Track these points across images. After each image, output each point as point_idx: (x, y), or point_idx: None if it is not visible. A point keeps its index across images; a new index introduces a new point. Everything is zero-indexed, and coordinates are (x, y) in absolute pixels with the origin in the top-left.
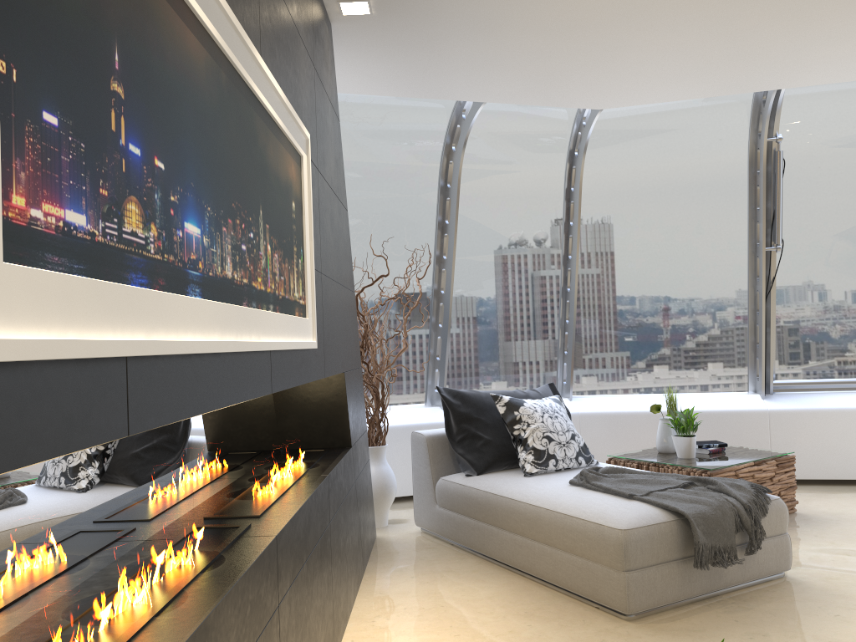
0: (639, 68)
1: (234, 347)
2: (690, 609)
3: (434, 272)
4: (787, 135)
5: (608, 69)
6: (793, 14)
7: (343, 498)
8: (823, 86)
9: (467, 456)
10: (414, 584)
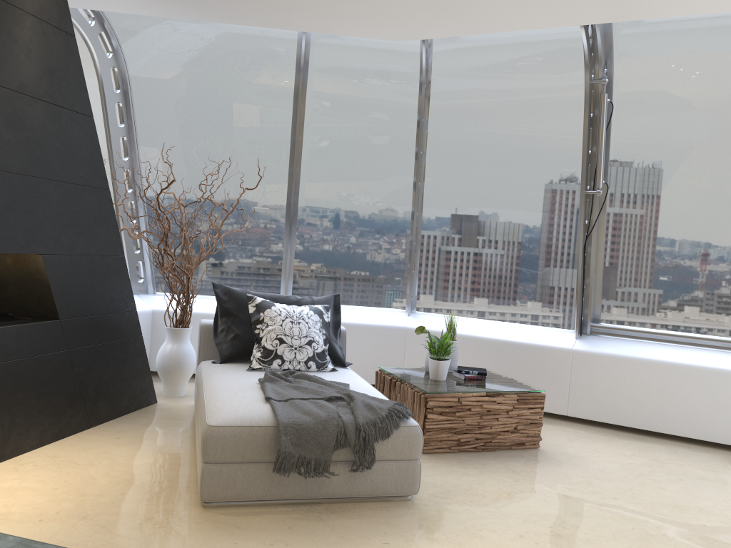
0: None
1: None
2: (272, 509)
3: (287, 186)
4: (624, 79)
5: None
6: None
7: (7, 359)
8: (653, 28)
9: (219, 346)
10: (107, 444)
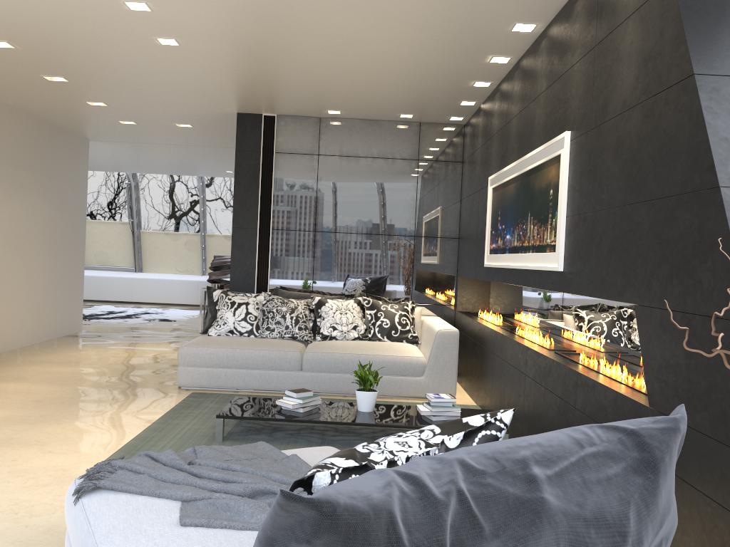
0: None
1: (510, 266)
2: None
3: None
4: None
5: None
6: None
7: None
8: None
9: None
10: None
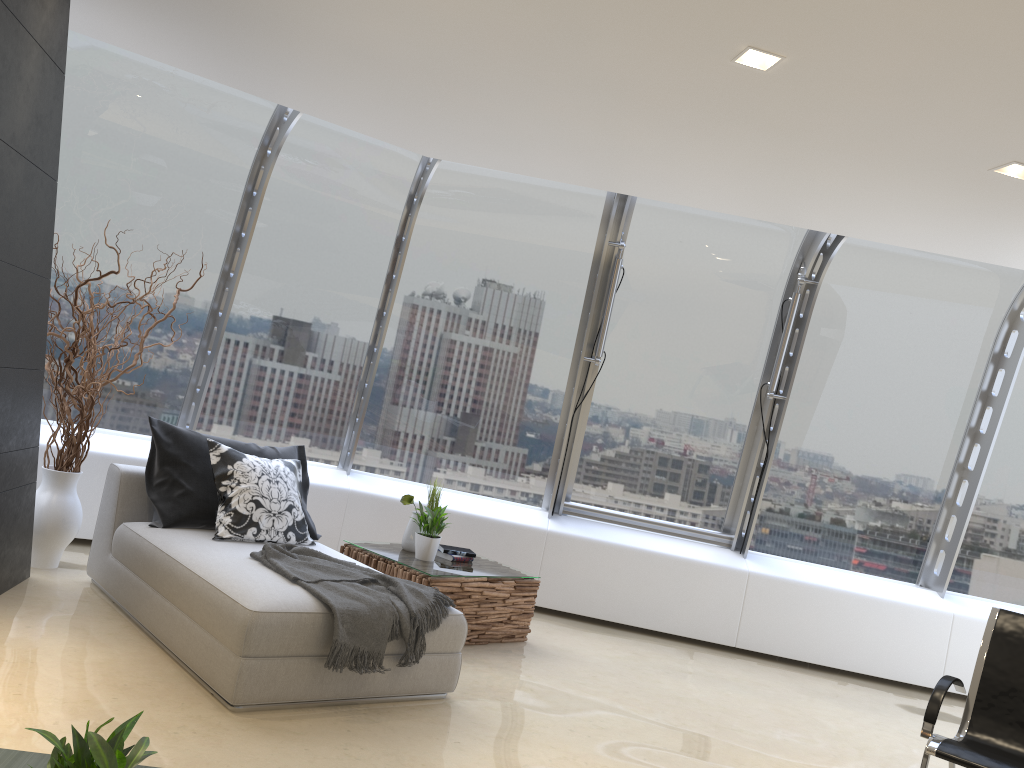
0: (456, 123)
1: None
2: (312, 712)
3: (216, 289)
4: (635, 245)
5: (422, 114)
6: (597, 114)
7: None
8: (676, 204)
9: (159, 504)
10: (22, 634)
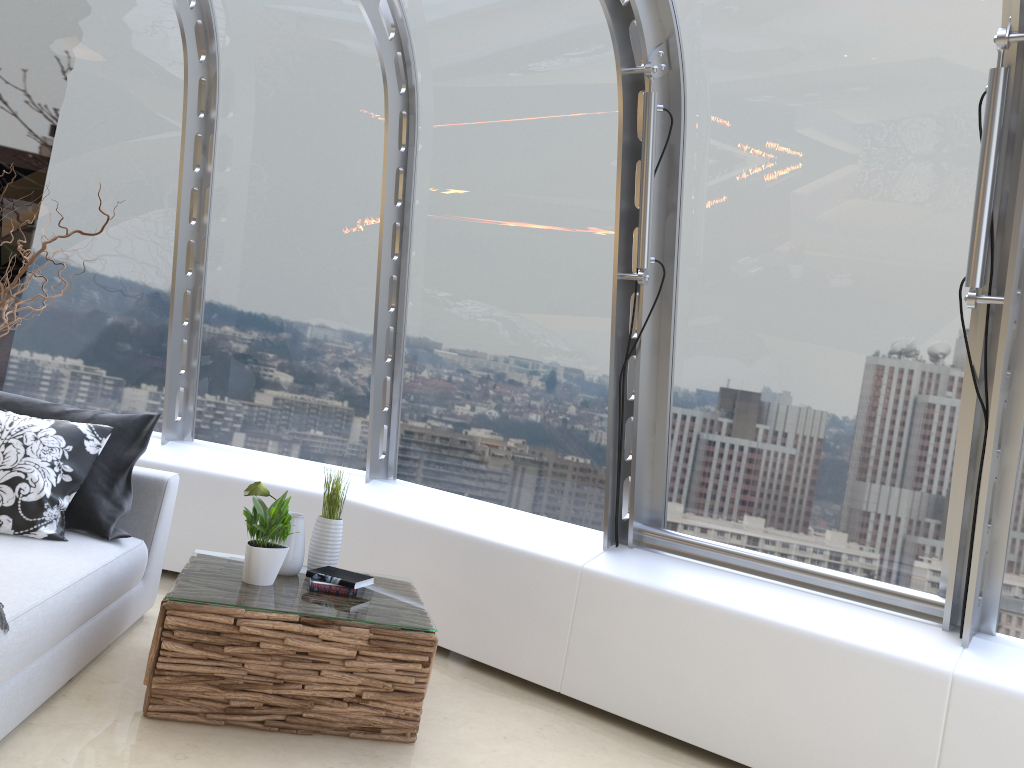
0: None
1: None
2: None
3: (187, 245)
4: (701, 73)
5: None
6: None
7: None
8: None
9: None
10: None
